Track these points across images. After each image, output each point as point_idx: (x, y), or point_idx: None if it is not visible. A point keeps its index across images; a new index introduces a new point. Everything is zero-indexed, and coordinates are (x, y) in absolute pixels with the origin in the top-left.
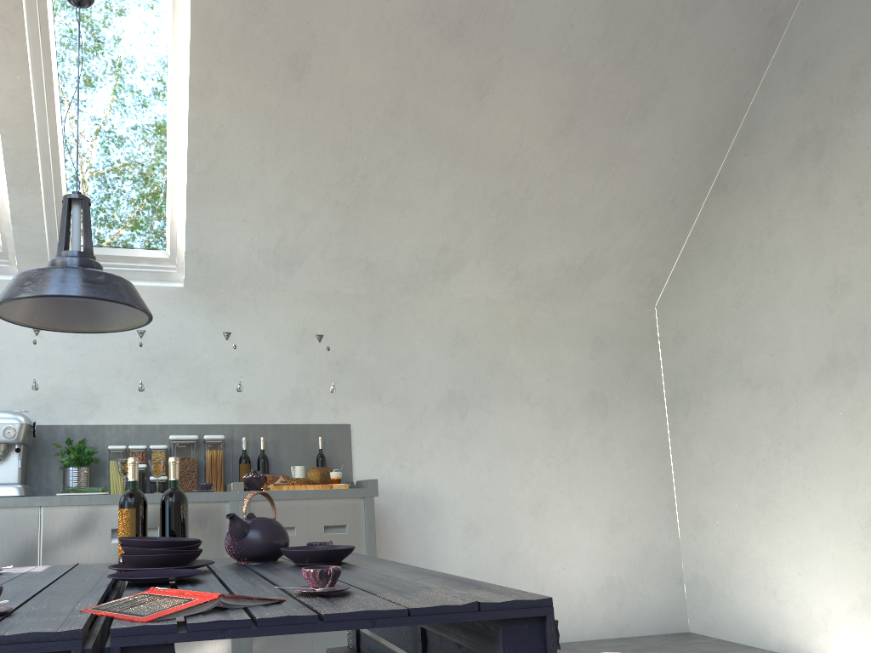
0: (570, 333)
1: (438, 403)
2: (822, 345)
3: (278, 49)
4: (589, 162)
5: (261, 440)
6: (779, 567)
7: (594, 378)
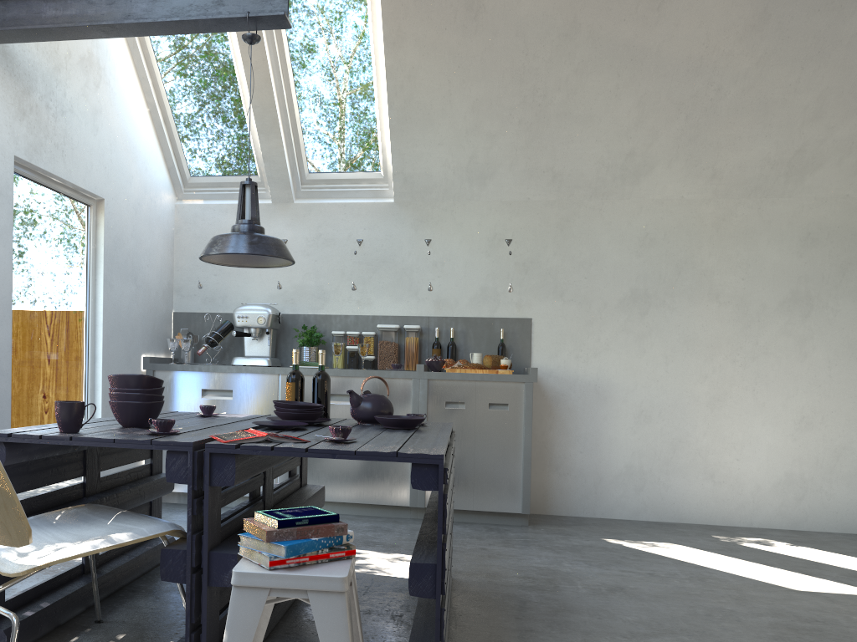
0: (775, 231)
1: (619, 300)
2: None
3: None
4: (791, 54)
5: (451, 330)
6: None
7: (800, 277)
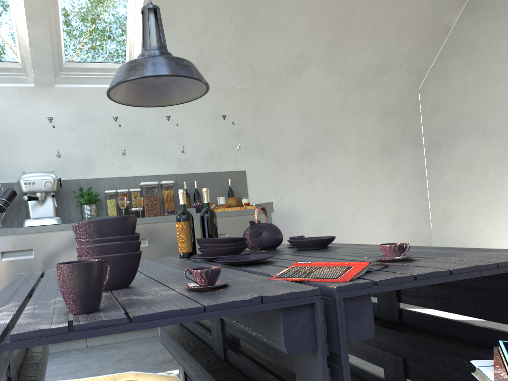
0: (370, 108)
1: (295, 155)
2: None
3: None
4: None
5: (195, 183)
6: (499, 240)
7: (384, 136)
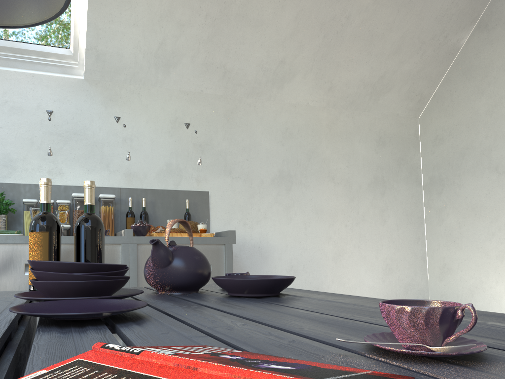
0: (362, 134)
1: (271, 179)
2: None
3: None
4: None
5: (143, 200)
6: None
7: (378, 167)
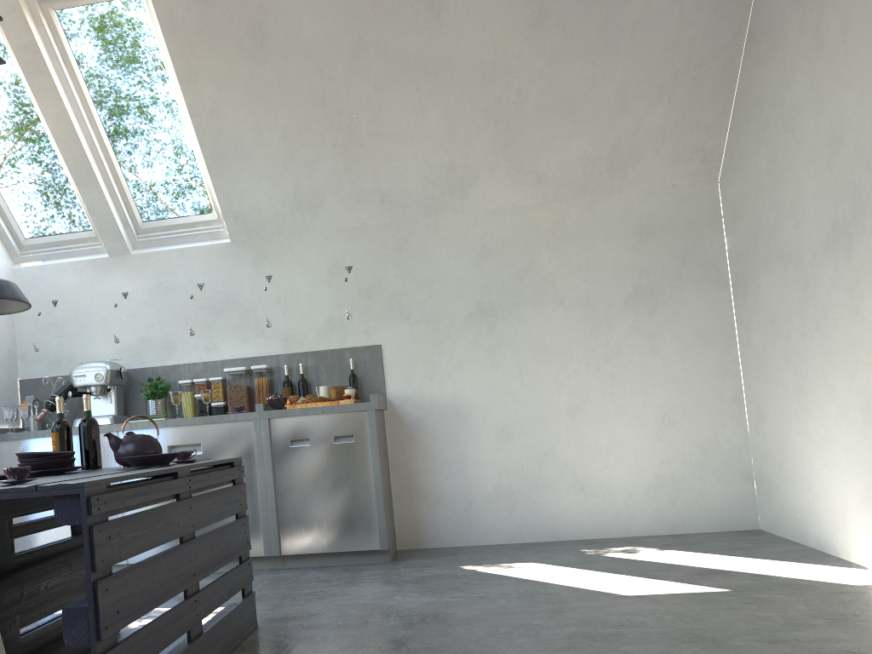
0: (610, 228)
1: (466, 316)
2: (827, 211)
3: (236, 26)
4: (579, 49)
5: (300, 366)
6: (812, 459)
7: (640, 272)
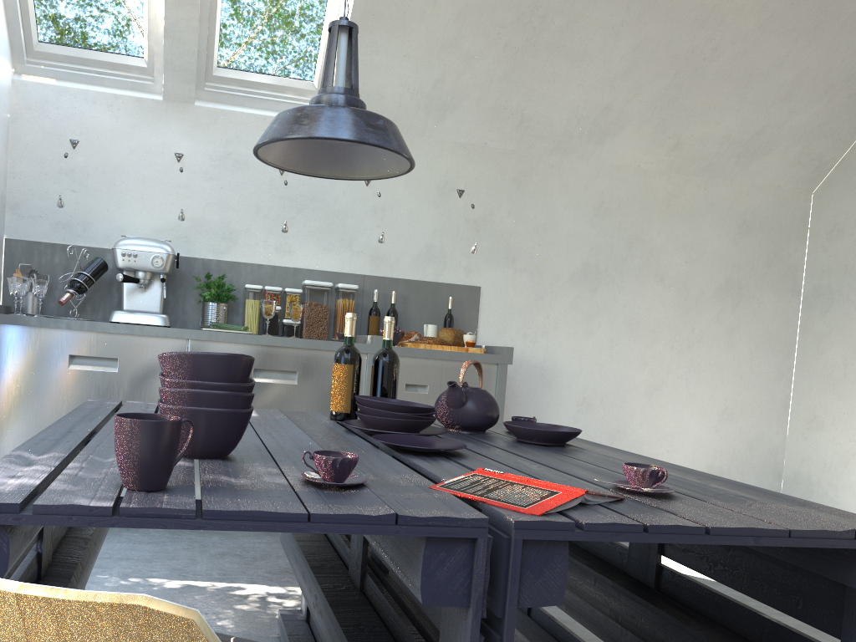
0: (717, 214)
1: (570, 274)
2: None
3: None
4: (792, 23)
5: (393, 294)
6: None
7: (734, 265)
